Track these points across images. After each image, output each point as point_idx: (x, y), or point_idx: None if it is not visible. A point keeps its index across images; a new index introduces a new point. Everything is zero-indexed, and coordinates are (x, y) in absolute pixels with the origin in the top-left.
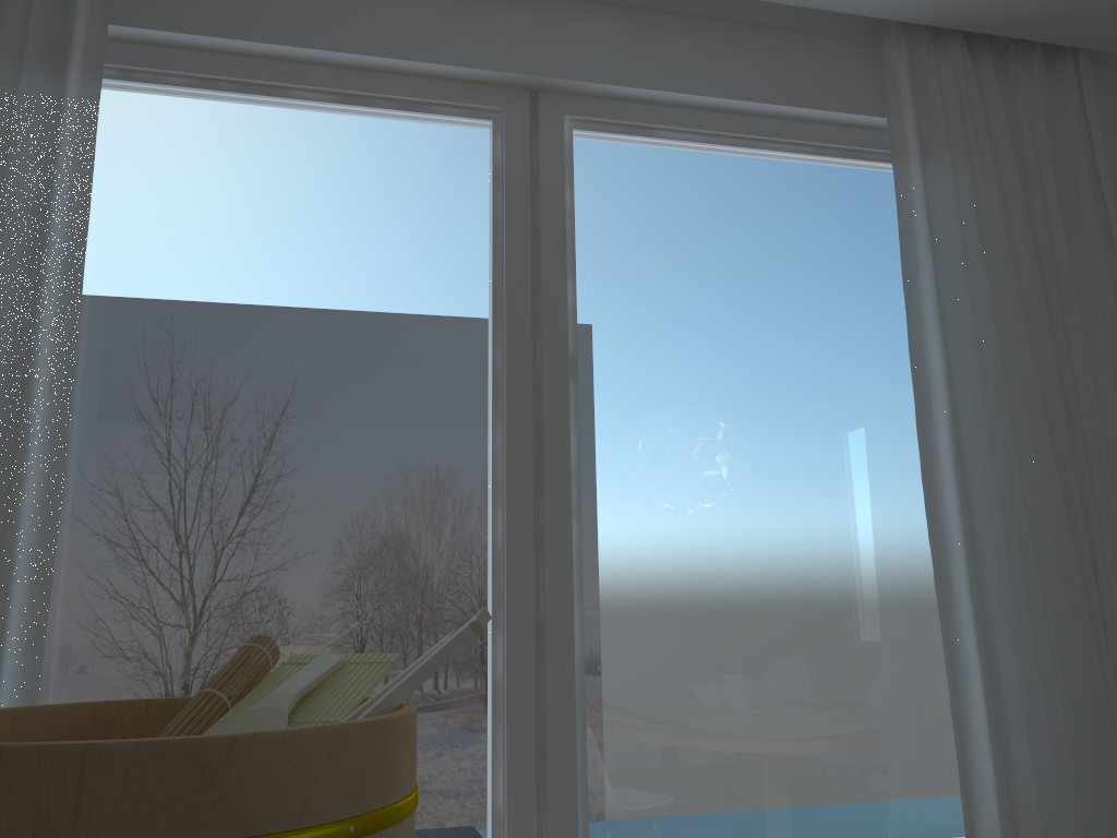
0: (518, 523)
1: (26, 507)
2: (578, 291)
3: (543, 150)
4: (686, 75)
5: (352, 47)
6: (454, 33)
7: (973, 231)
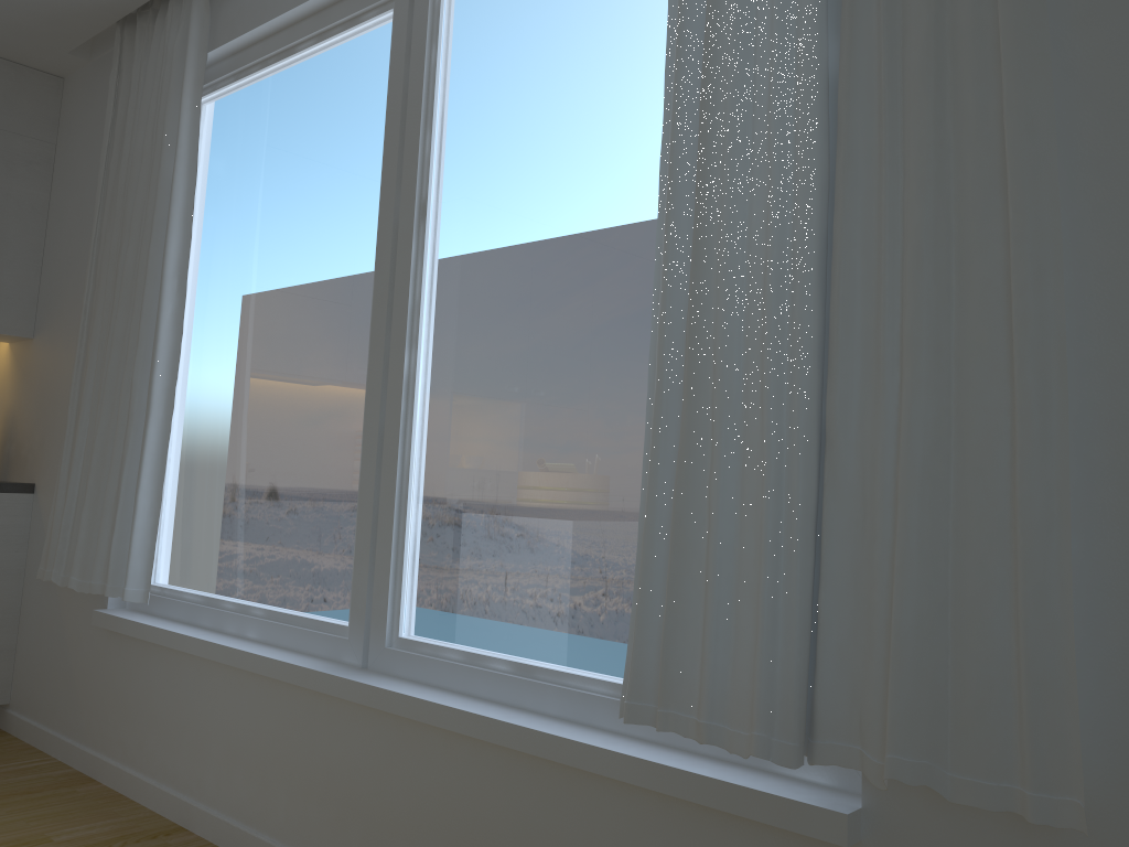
0: (375, 353)
1: (159, 362)
2: (438, 140)
3: (415, 18)
4: None
5: None
6: None
7: None
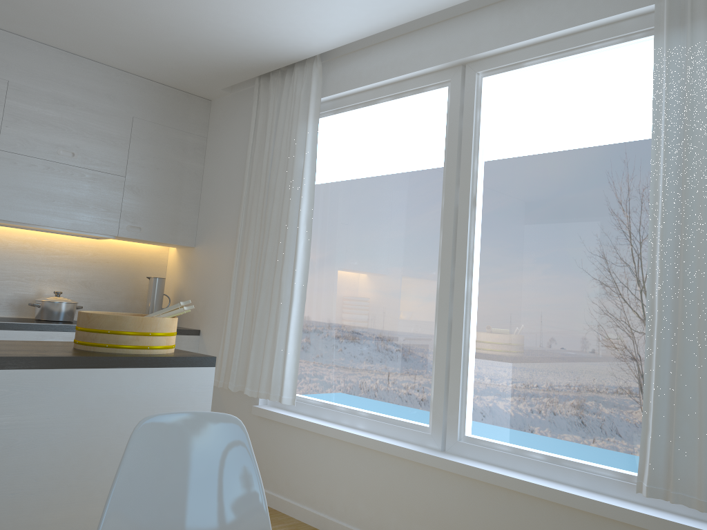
0: (444, 278)
1: (297, 271)
2: (481, 163)
3: (465, 94)
4: (528, 28)
5: (389, 76)
6: (424, 53)
7: (701, 71)
